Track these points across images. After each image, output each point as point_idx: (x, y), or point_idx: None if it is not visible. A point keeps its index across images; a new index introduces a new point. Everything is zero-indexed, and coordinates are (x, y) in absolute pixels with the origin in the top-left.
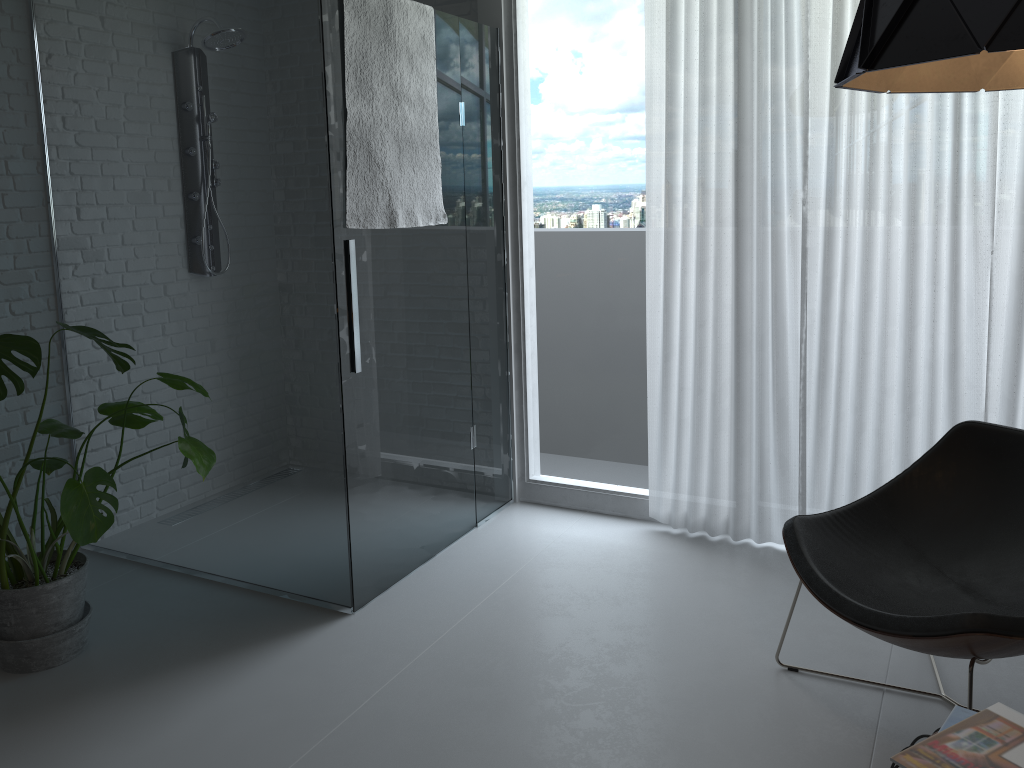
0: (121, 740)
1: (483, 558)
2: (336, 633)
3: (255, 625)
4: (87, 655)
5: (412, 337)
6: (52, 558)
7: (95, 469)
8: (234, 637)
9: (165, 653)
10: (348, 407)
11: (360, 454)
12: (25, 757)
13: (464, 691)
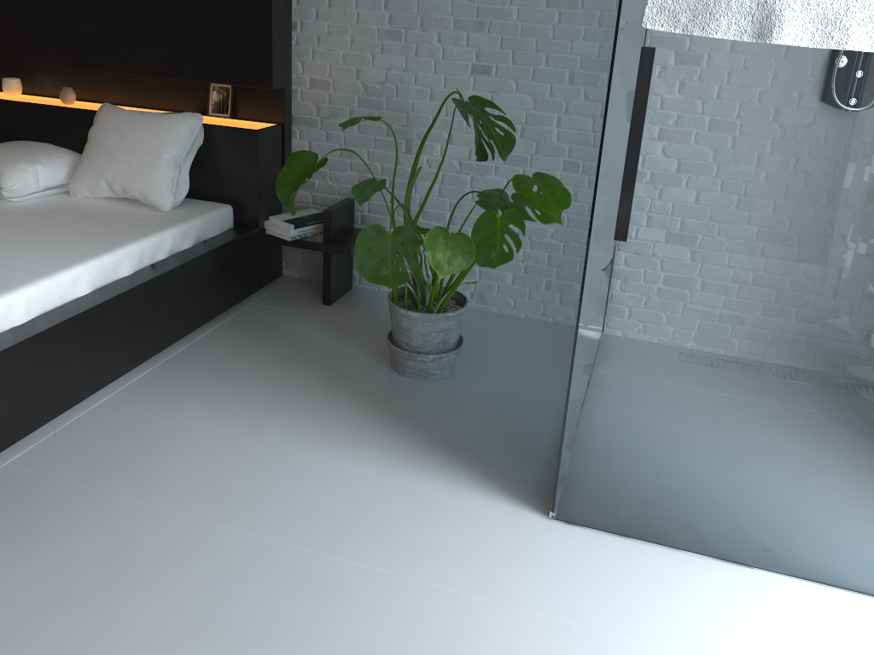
0: (300, 433)
1: (781, 625)
2: (500, 514)
3: (499, 455)
4: (422, 383)
5: (780, 235)
6: (463, 302)
7: (406, 228)
8: (472, 448)
9: (434, 418)
10: (592, 279)
11: (604, 348)
12: (282, 399)
13: (392, 654)
